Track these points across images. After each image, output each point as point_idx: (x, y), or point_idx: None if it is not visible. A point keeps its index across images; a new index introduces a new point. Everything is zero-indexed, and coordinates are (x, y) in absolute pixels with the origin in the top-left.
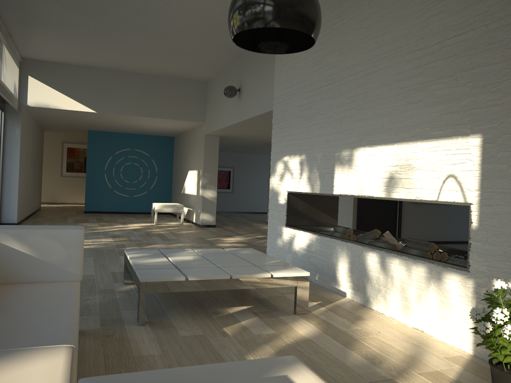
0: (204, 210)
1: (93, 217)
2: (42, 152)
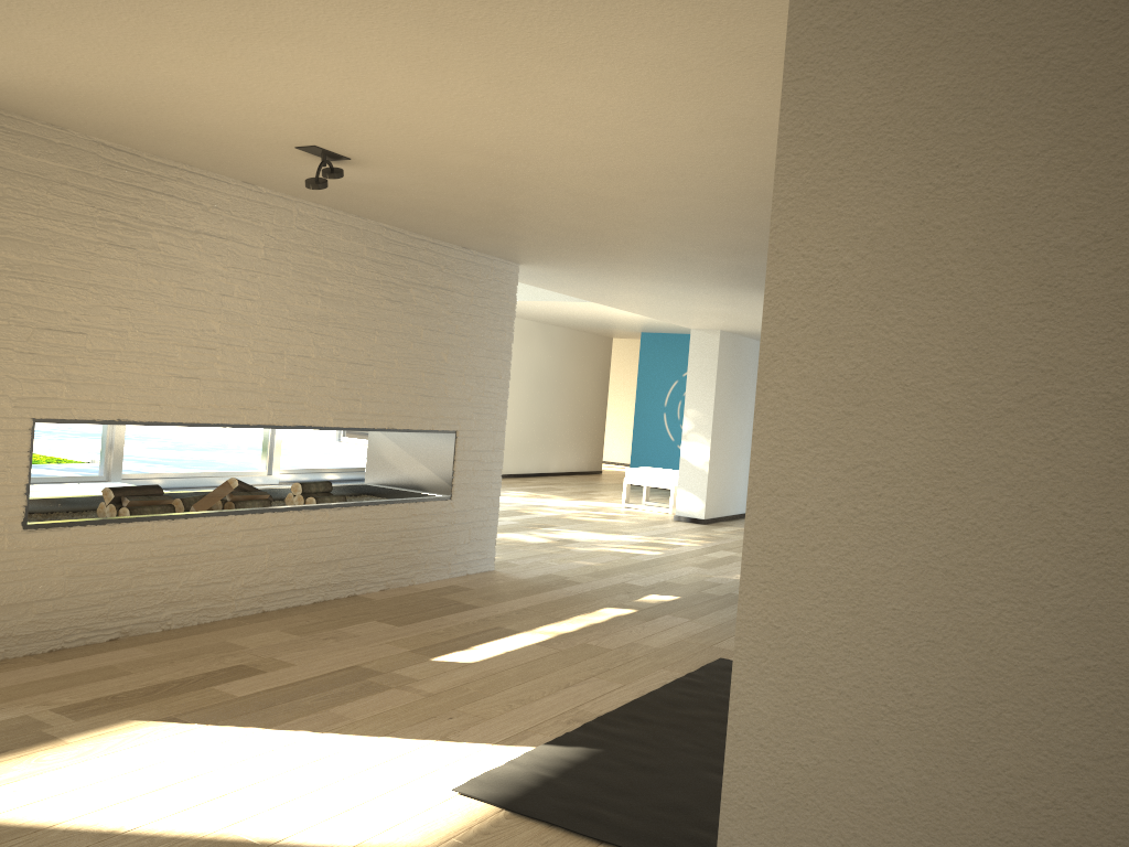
0: (683, 486)
1: (600, 489)
2: (603, 374)
